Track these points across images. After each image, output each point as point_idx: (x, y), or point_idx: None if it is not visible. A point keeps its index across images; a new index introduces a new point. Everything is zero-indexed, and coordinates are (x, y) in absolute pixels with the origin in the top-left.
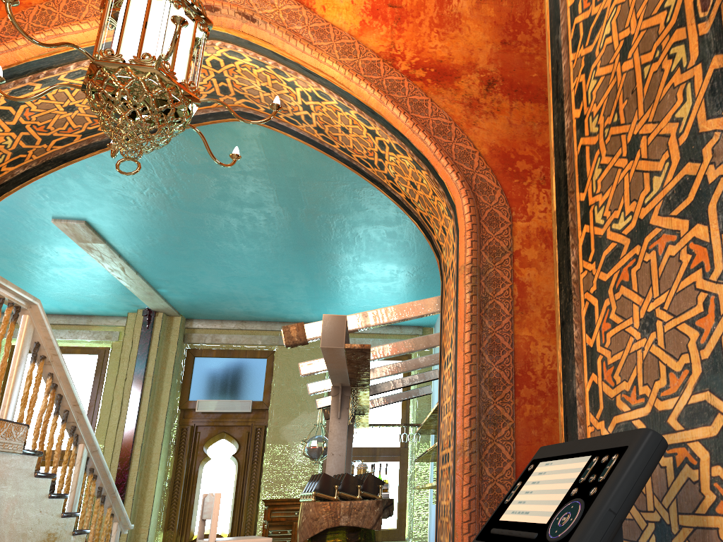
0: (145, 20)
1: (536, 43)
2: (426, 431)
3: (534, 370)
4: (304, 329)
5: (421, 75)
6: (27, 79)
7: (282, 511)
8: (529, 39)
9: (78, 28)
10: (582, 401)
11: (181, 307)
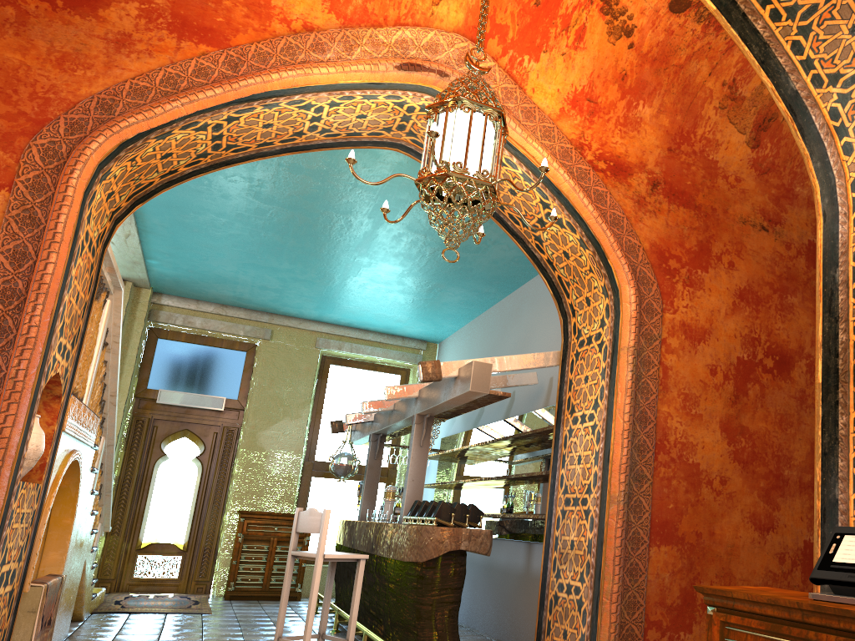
0: (483, 139)
1: (694, 155)
2: (439, 457)
3: (668, 440)
4: (440, 367)
5: (602, 167)
6: (256, 102)
7: (260, 525)
8: (690, 150)
9: (325, 71)
10: (845, 502)
11: (158, 280)
